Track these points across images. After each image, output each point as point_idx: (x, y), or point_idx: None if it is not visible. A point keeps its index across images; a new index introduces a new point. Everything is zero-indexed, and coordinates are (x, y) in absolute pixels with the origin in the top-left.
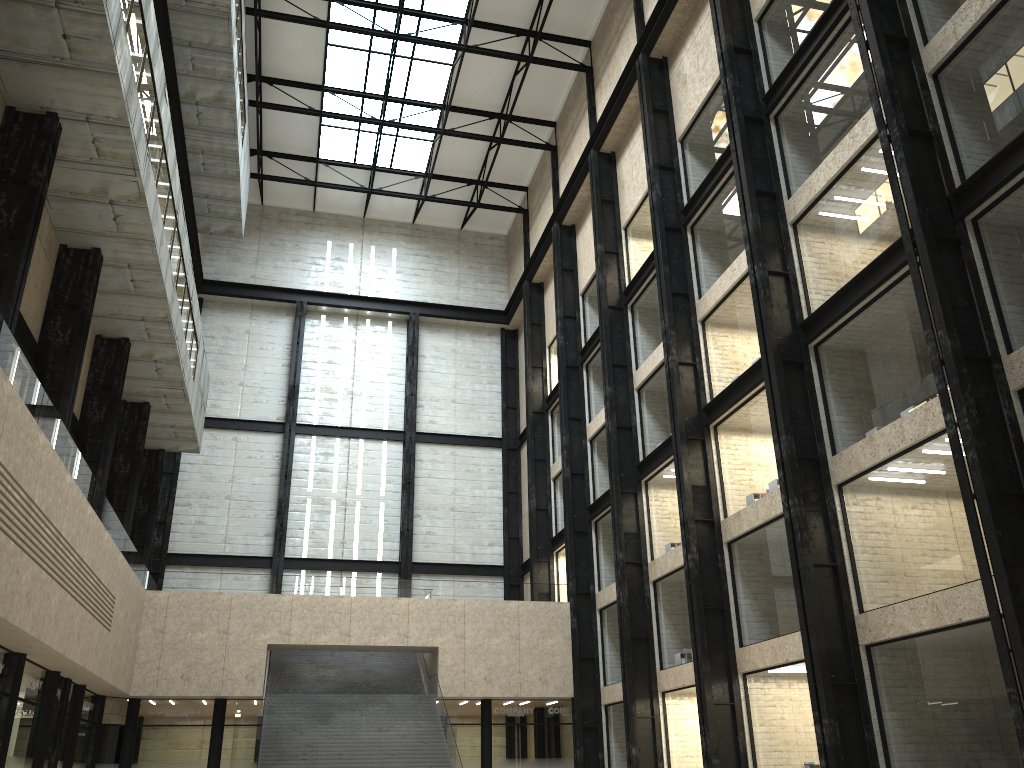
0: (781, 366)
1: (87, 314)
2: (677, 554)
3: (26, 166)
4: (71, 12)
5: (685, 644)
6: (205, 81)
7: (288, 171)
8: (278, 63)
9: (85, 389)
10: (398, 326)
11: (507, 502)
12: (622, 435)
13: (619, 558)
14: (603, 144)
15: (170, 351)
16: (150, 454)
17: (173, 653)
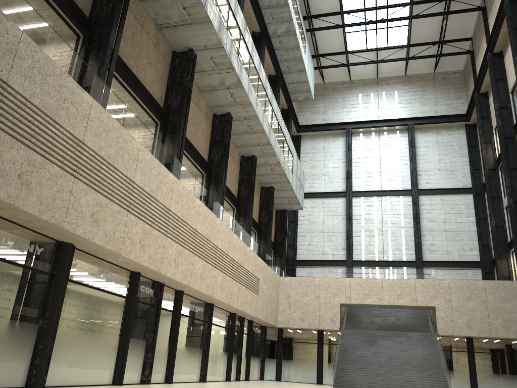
0: None
1: (226, 144)
2: None
3: (182, 76)
4: None
5: None
6: (279, 23)
7: (333, 62)
8: (317, 6)
9: (238, 182)
10: (402, 133)
11: (479, 224)
12: None
13: None
14: None
15: (274, 159)
16: (280, 212)
17: (294, 307)
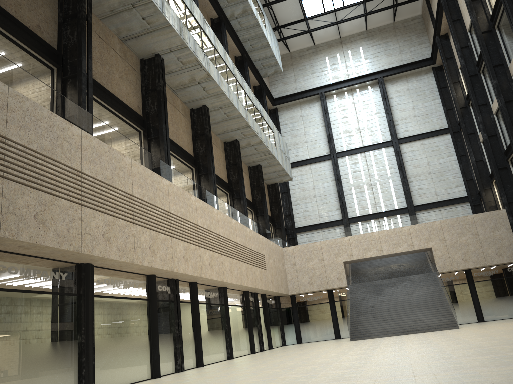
0: None
1: (208, 136)
2: None
3: (154, 82)
4: (139, 7)
5: None
6: (235, 6)
7: (295, 31)
8: None
9: (226, 168)
10: (373, 87)
11: (460, 161)
12: (510, 106)
13: None
14: None
15: (256, 139)
16: (271, 186)
17: (302, 273)
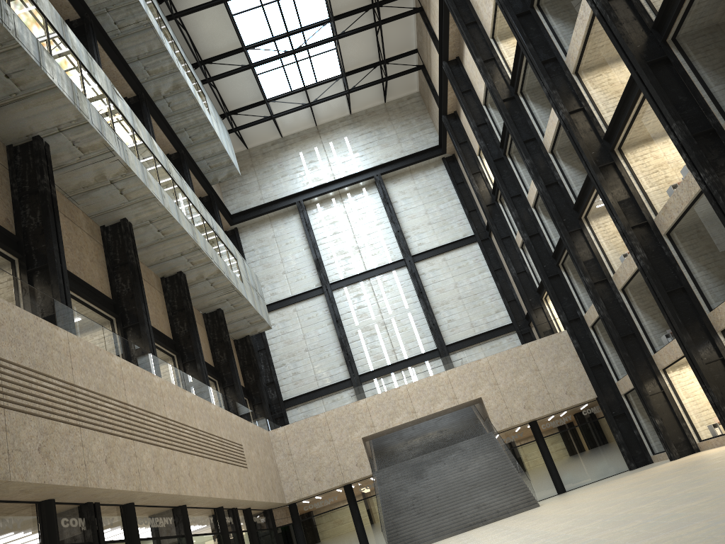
0: (649, 68)
1: (134, 265)
2: (630, 260)
3: (34, 180)
4: None
5: (665, 326)
6: (161, 79)
7: (252, 118)
8: (208, 46)
9: (168, 316)
10: (370, 189)
11: (496, 277)
12: (552, 190)
13: (587, 282)
14: None
15: (212, 268)
16: (241, 341)
17: (302, 466)
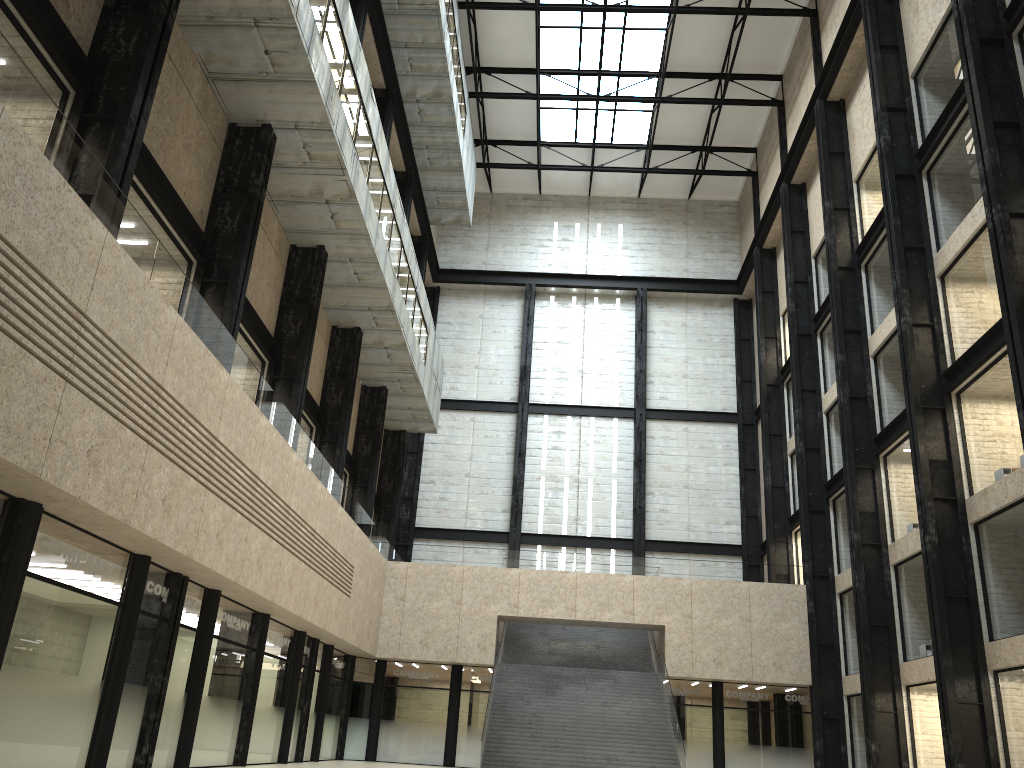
0: None
1: (314, 307)
2: (918, 536)
3: (246, 175)
4: (268, 29)
5: (930, 635)
6: (422, 79)
7: (512, 157)
8: (494, 52)
9: (324, 376)
10: (626, 303)
11: (744, 479)
12: (856, 406)
13: (854, 539)
14: (830, 92)
15: (397, 338)
16: (393, 435)
17: (412, 620)
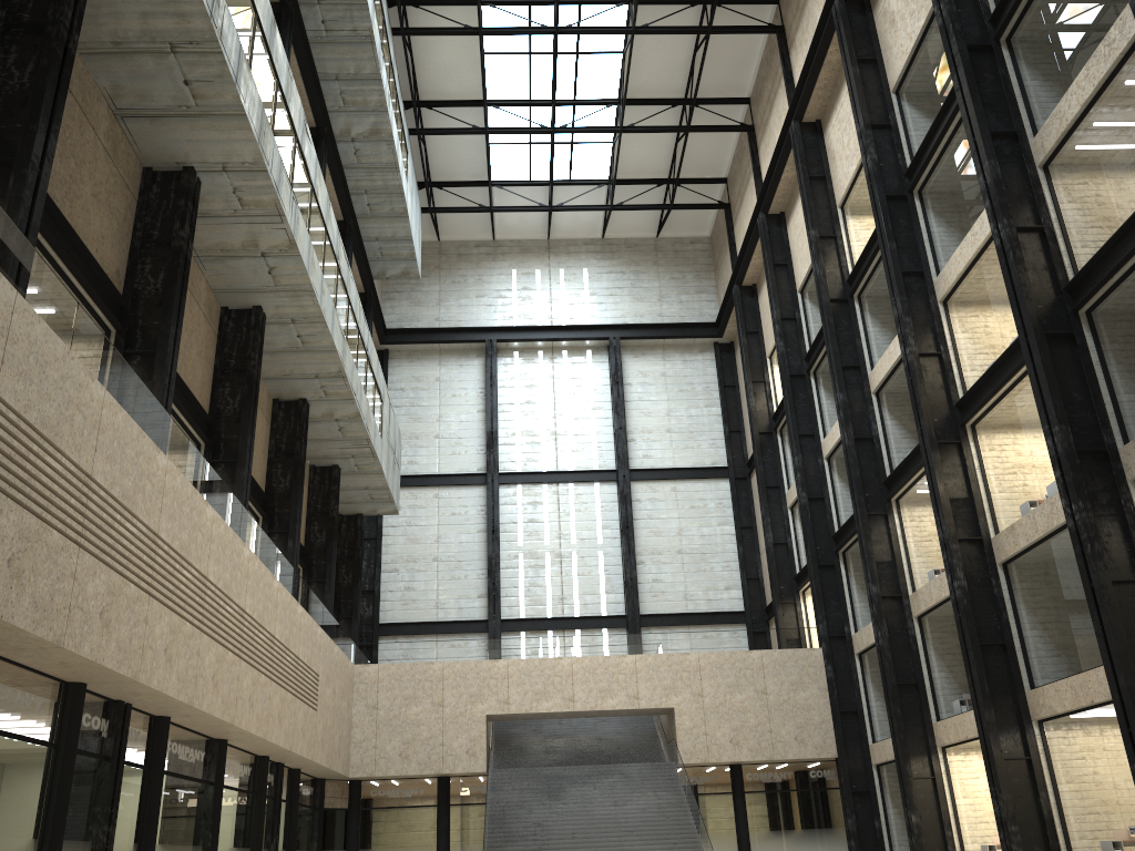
0: (1045, 341)
1: (254, 377)
2: (942, 582)
3: (168, 227)
4: (188, 55)
5: (964, 689)
6: (358, 114)
7: (461, 200)
8: (435, 83)
9: (268, 457)
10: (598, 354)
11: (741, 539)
12: (862, 448)
13: (873, 592)
14: (805, 112)
15: (350, 407)
16: (348, 520)
17: (388, 730)
